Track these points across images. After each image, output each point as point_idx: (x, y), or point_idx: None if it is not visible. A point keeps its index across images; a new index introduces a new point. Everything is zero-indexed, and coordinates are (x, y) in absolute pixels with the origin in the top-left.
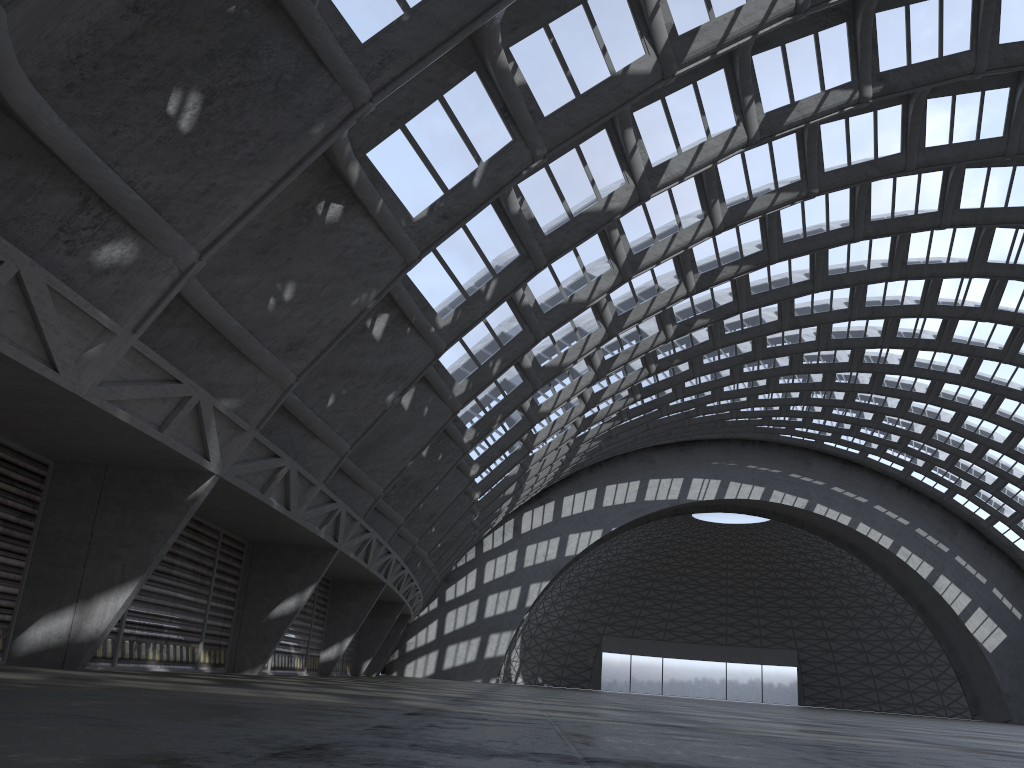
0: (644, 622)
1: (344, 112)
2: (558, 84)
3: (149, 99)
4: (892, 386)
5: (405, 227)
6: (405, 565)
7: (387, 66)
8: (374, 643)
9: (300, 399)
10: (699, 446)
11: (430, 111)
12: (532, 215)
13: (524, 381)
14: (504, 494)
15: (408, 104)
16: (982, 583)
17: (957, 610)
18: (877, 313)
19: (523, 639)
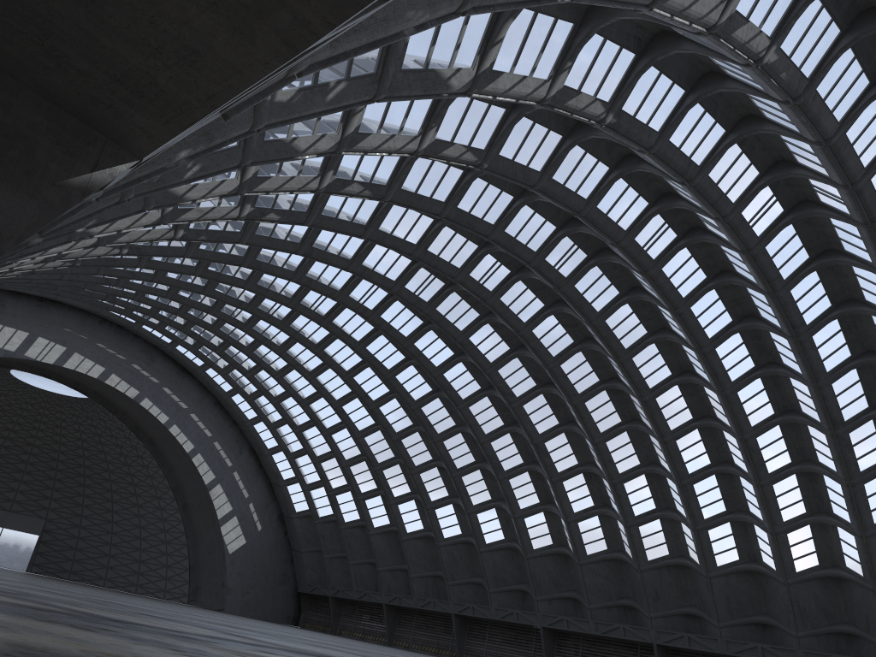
0: None
1: None
2: None
3: None
4: (297, 329)
5: None
6: None
7: None
8: None
9: None
10: (58, 308)
11: None
12: (408, 38)
13: None
14: None
15: None
16: (245, 497)
17: (220, 515)
18: (366, 274)
19: None
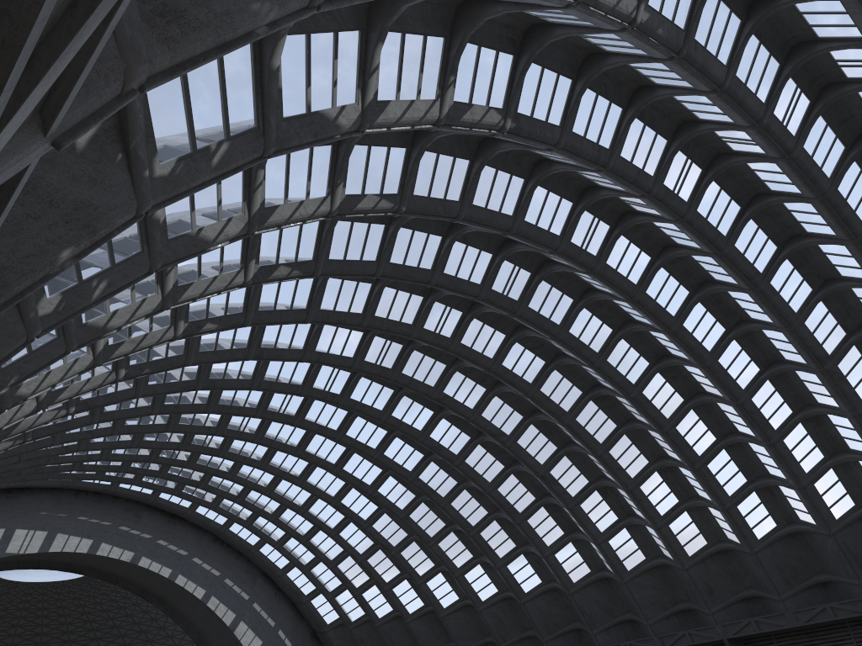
0: None
1: None
2: None
3: None
4: (272, 437)
5: None
6: None
7: None
8: None
9: None
10: (29, 494)
11: None
12: (280, 84)
13: (59, 337)
14: None
15: None
16: (272, 626)
17: None
18: (322, 359)
19: None
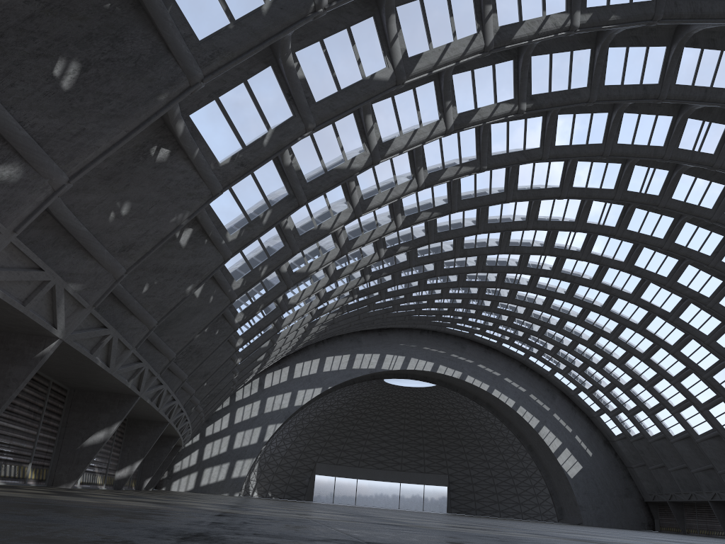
0: (346, 454)
1: (183, 87)
2: (326, 81)
3: (40, 63)
4: (521, 299)
5: (213, 169)
6: (184, 409)
7: (216, 58)
8: (154, 466)
9: (123, 286)
10: (392, 332)
11: (237, 90)
12: (299, 167)
13: (281, 281)
14: (256, 360)
15: (222, 83)
16: (569, 432)
17: (553, 449)
18: (516, 250)
19: (260, 464)
